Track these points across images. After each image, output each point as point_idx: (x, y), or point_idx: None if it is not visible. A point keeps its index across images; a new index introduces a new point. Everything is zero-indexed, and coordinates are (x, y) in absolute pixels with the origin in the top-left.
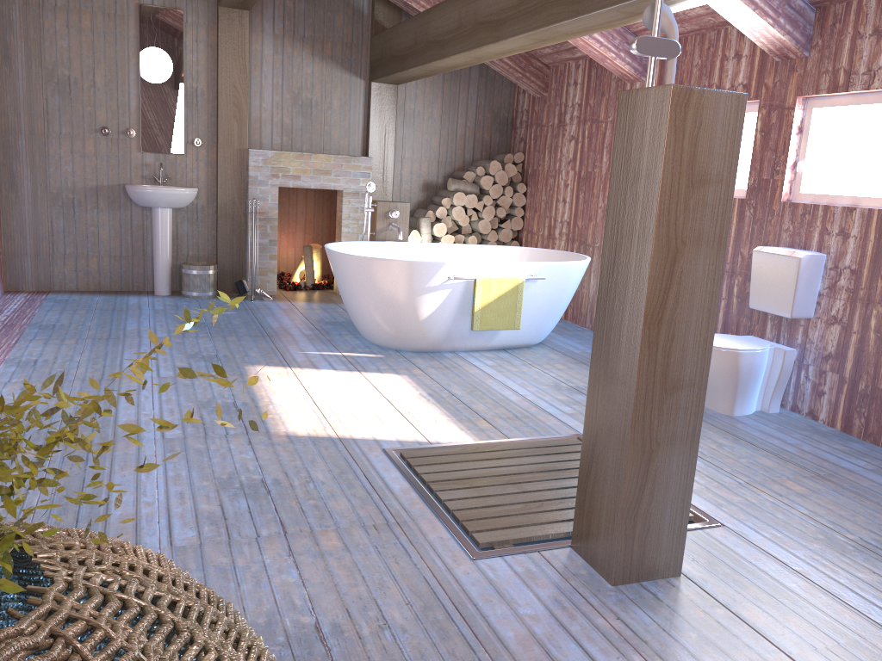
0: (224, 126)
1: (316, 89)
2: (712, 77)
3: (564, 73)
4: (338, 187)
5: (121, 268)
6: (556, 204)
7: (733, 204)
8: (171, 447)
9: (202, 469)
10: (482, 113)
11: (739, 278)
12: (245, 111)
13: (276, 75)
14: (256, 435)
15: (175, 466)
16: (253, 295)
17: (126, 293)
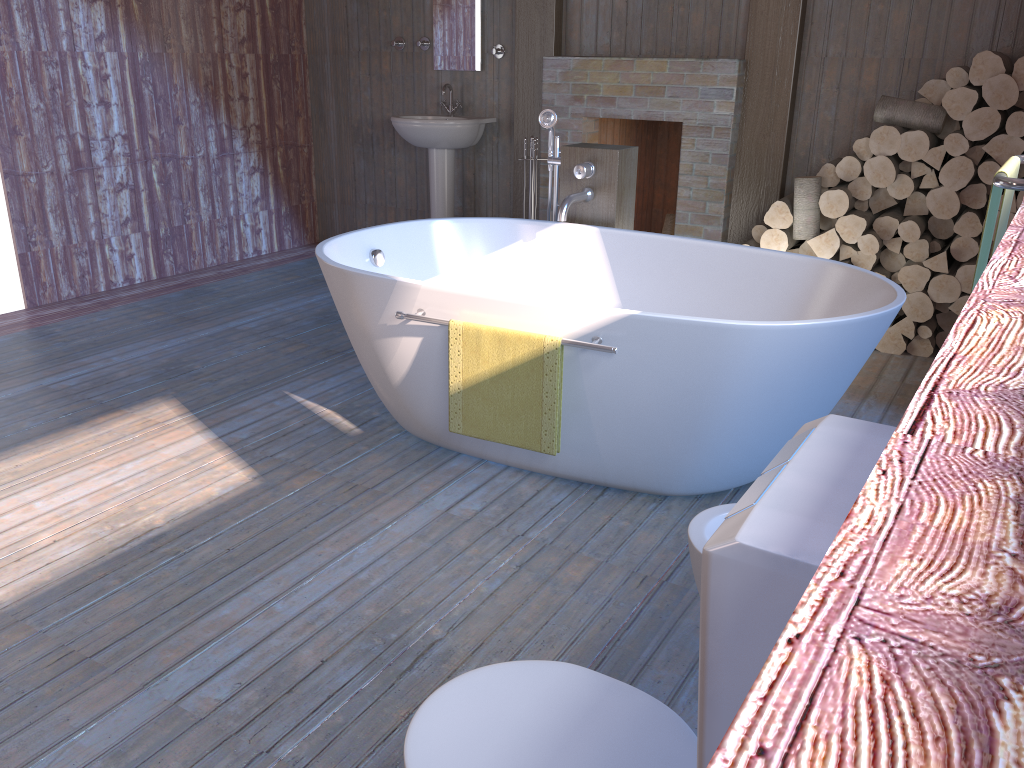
0: (522, 22)
1: None
2: None
3: None
4: (675, 116)
5: None
6: None
7: None
8: None
9: None
10: None
11: None
12: None
13: None
14: None
15: None
16: None
17: None
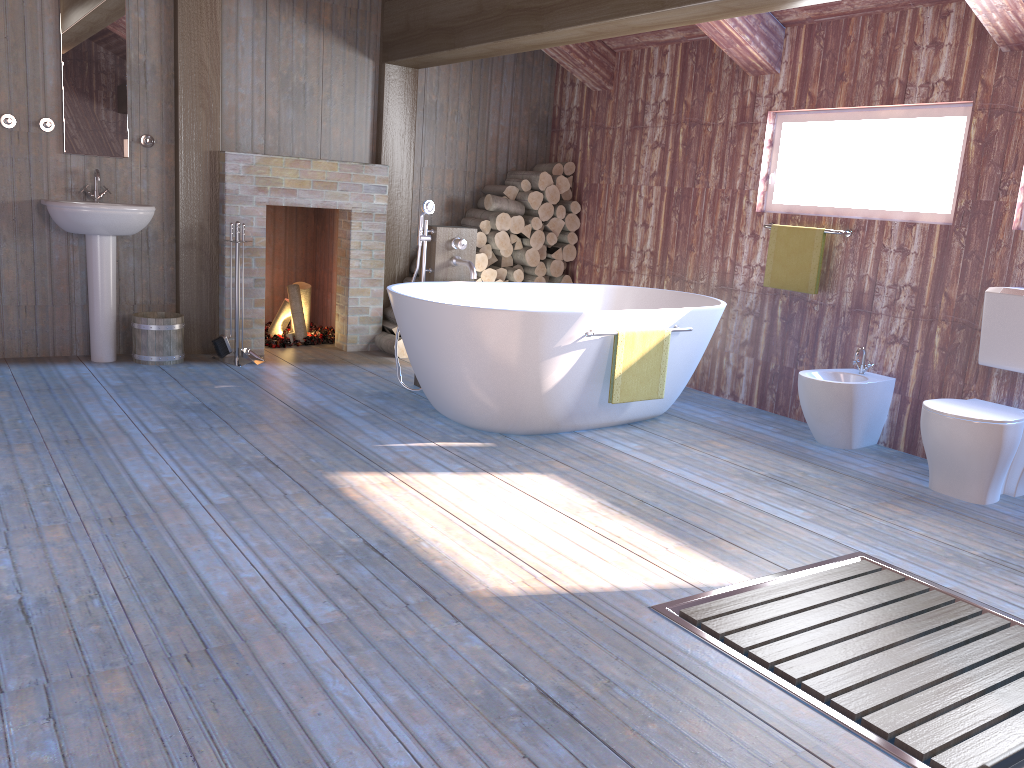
0: (187, 117)
1: (311, 70)
2: (893, 71)
3: (641, 61)
4: (346, 205)
5: (35, 325)
6: (632, 228)
7: (931, 232)
8: (346, 642)
9: (431, 682)
10: (518, 110)
11: (943, 325)
12: (216, 97)
13: (257, 48)
14: (452, 602)
15: (382, 680)
16: (237, 357)
17: (48, 361)
